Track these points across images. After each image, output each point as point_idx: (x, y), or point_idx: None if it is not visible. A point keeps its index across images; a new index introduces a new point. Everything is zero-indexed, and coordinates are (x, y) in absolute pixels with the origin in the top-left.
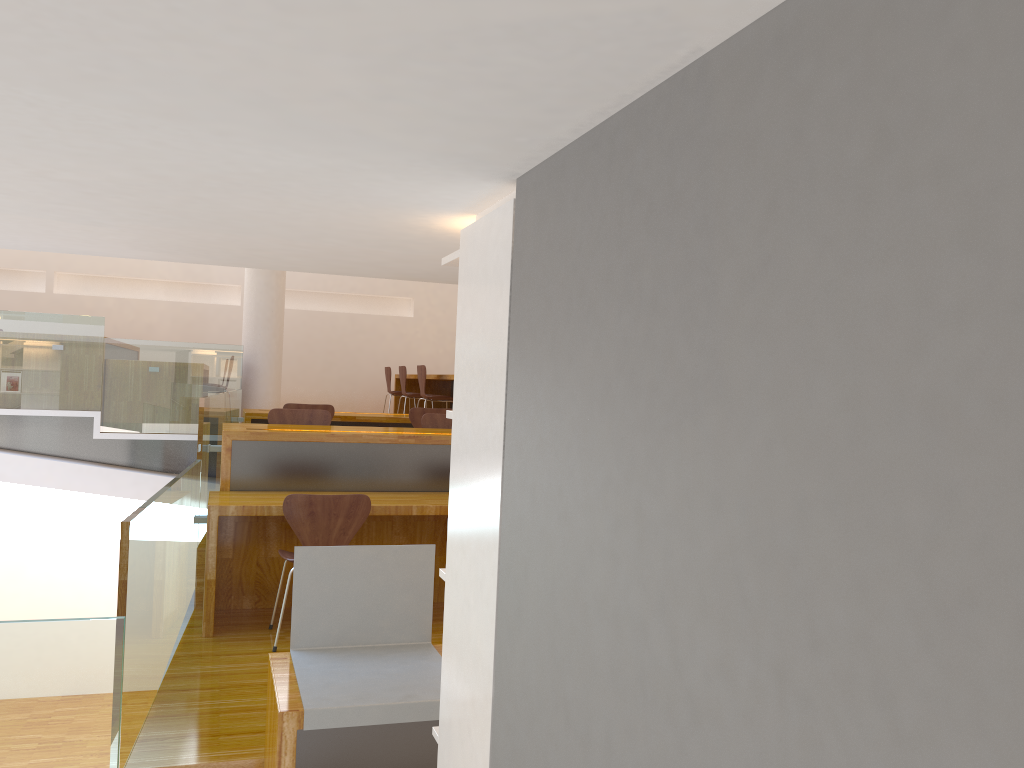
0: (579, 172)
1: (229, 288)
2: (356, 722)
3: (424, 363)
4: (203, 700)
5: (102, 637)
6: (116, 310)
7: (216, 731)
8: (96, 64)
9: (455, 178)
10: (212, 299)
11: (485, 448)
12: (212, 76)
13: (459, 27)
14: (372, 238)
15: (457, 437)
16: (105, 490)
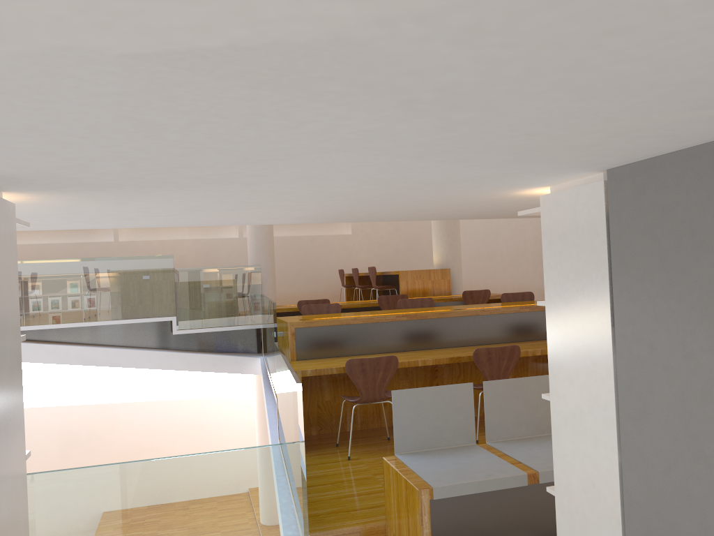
0: (679, 169)
1: (229, 226)
2: (462, 493)
3: (361, 264)
4: (325, 491)
5: (293, 454)
6: (159, 248)
7: (346, 509)
8: (461, 147)
9: (569, 172)
10: (219, 235)
11: (589, 321)
12: (515, 145)
13: (686, 119)
14: (461, 202)
15: (553, 316)
16: (183, 367)
